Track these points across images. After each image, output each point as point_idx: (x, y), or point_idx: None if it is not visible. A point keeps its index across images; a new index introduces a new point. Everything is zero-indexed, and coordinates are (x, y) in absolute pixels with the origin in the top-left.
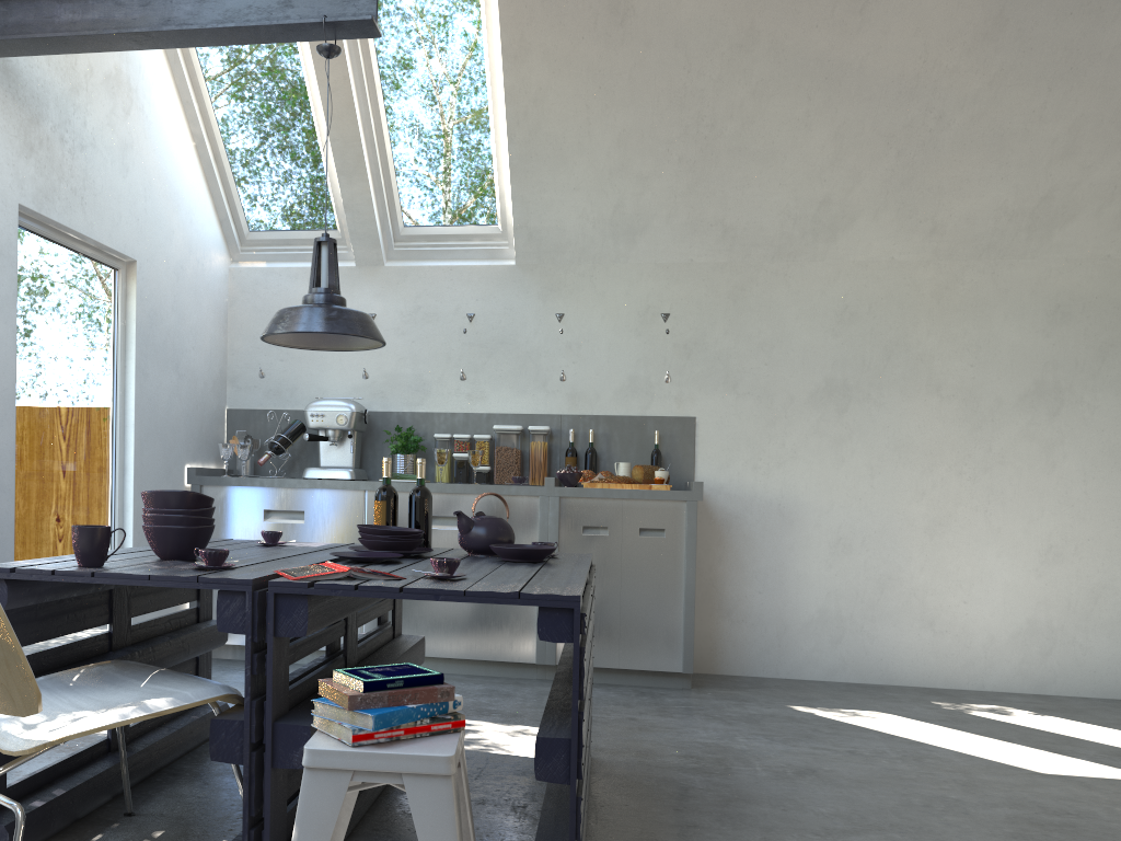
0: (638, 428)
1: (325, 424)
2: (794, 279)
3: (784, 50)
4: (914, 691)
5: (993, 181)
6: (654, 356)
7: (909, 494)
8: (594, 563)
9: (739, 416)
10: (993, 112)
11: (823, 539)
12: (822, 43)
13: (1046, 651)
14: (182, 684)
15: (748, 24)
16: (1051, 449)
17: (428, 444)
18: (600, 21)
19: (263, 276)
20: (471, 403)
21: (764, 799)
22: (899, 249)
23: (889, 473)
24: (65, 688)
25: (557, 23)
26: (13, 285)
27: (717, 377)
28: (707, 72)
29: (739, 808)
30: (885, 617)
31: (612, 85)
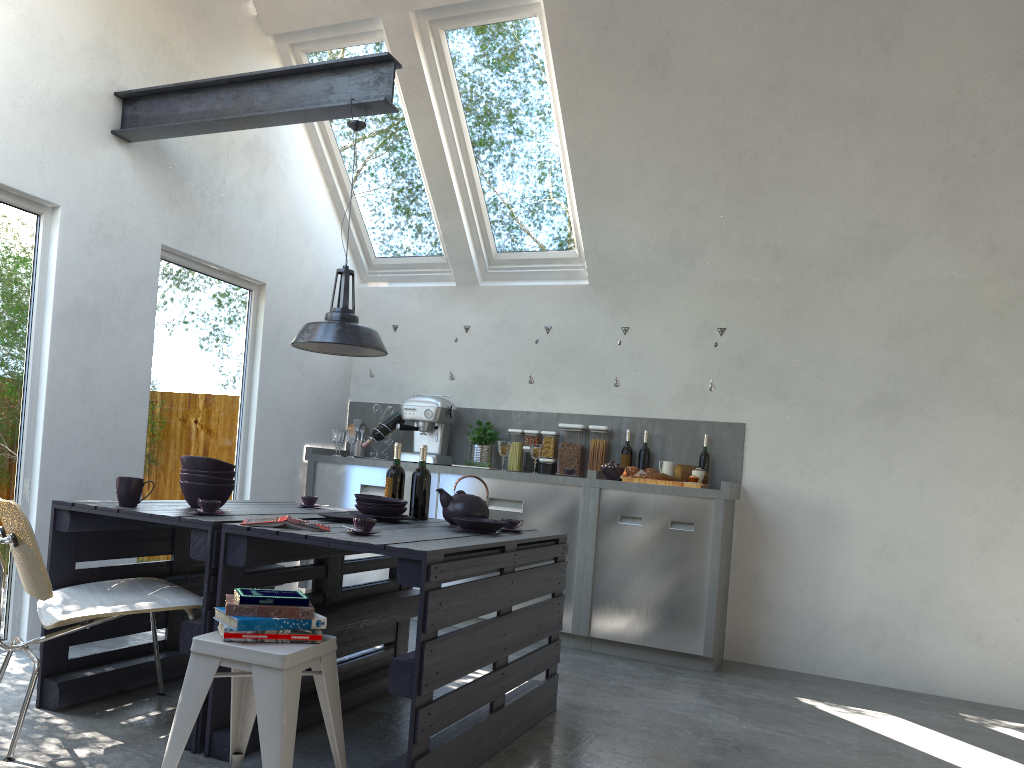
0: (691, 431)
1: (415, 416)
2: (848, 297)
3: (815, 89)
4: (952, 702)
5: None
6: (709, 366)
7: (960, 507)
8: (628, 549)
9: (788, 424)
10: None
11: (867, 545)
12: (852, 80)
13: None
14: (172, 595)
15: (777, 69)
16: None
17: (506, 437)
18: (642, 75)
19: (383, 294)
20: (544, 403)
21: (678, 760)
22: (957, 268)
23: (939, 486)
24: (103, 591)
25: (605, 79)
26: (153, 303)
27: (768, 387)
28: (744, 113)
29: (647, 763)
30: (928, 626)
31: (658, 129)
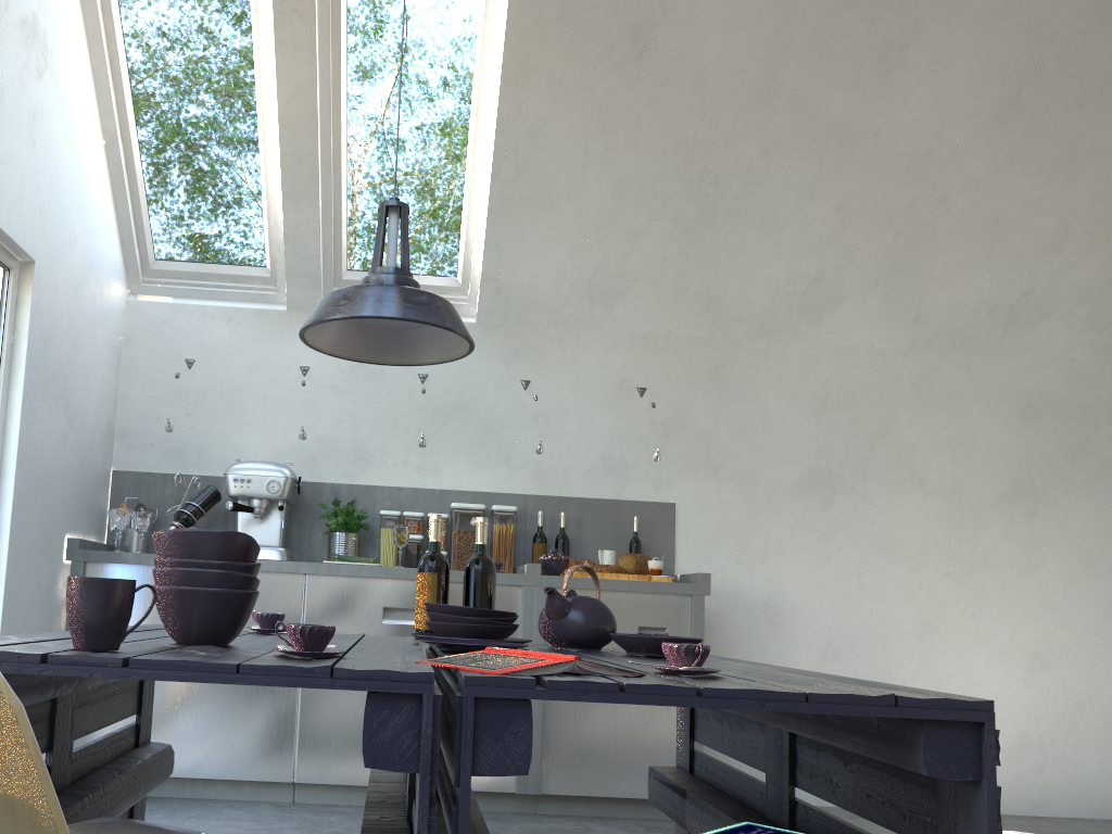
0: (613, 513)
1: (252, 491)
2: (775, 360)
3: (803, 109)
4: None
5: (981, 271)
6: (629, 433)
7: (897, 595)
8: None
9: (721, 504)
10: (993, 199)
11: (812, 643)
12: (843, 105)
13: (1038, 767)
14: None
15: (771, 75)
16: (1031, 551)
17: (368, 522)
18: (617, 50)
19: (169, 313)
20: (421, 477)
21: None
22: (880, 336)
23: (877, 572)
24: None
25: (569, 46)
26: None
27: (697, 460)
28: (721, 123)
29: None
30: None
31: (617, 126)
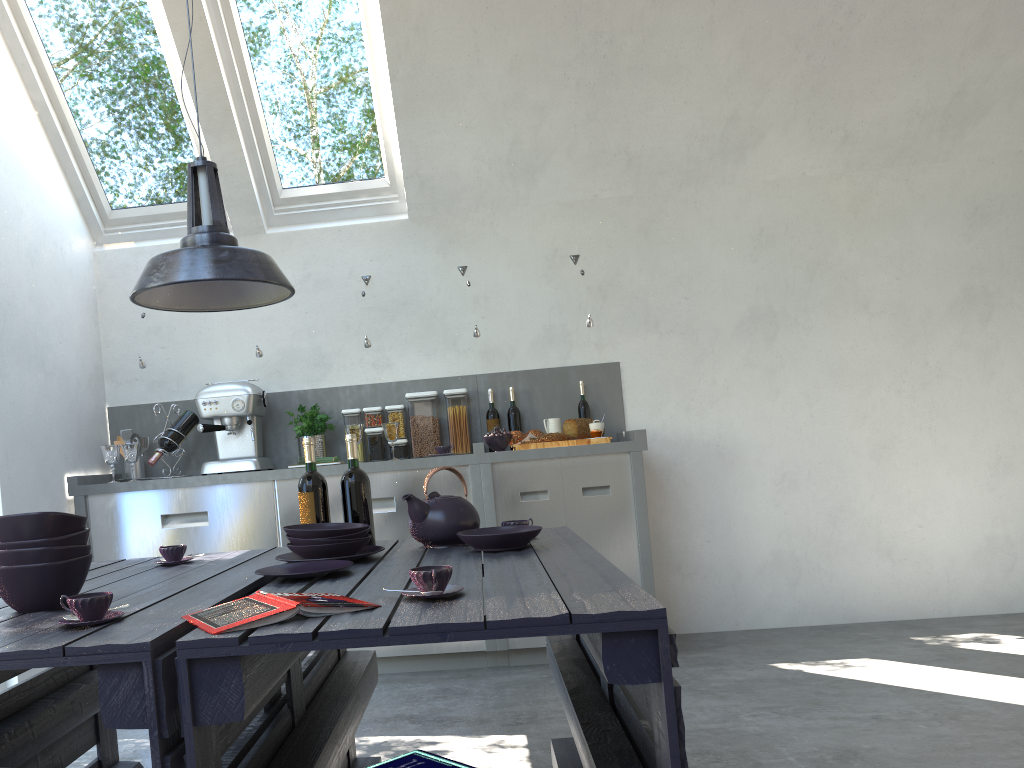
0: (560, 380)
1: (220, 411)
2: (705, 206)
3: None
4: (884, 627)
5: (905, 79)
6: (567, 302)
7: (850, 419)
8: None
9: (665, 356)
10: (905, 2)
11: (768, 477)
12: None
13: (1008, 567)
14: None
15: None
16: (987, 356)
17: (335, 421)
18: None
19: (132, 257)
20: (377, 372)
21: None
22: (810, 163)
23: (827, 400)
24: None
25: None
26: None
27: (637, 317)
28: None
29: None
30: (840, 551)
31: (500, 4)
